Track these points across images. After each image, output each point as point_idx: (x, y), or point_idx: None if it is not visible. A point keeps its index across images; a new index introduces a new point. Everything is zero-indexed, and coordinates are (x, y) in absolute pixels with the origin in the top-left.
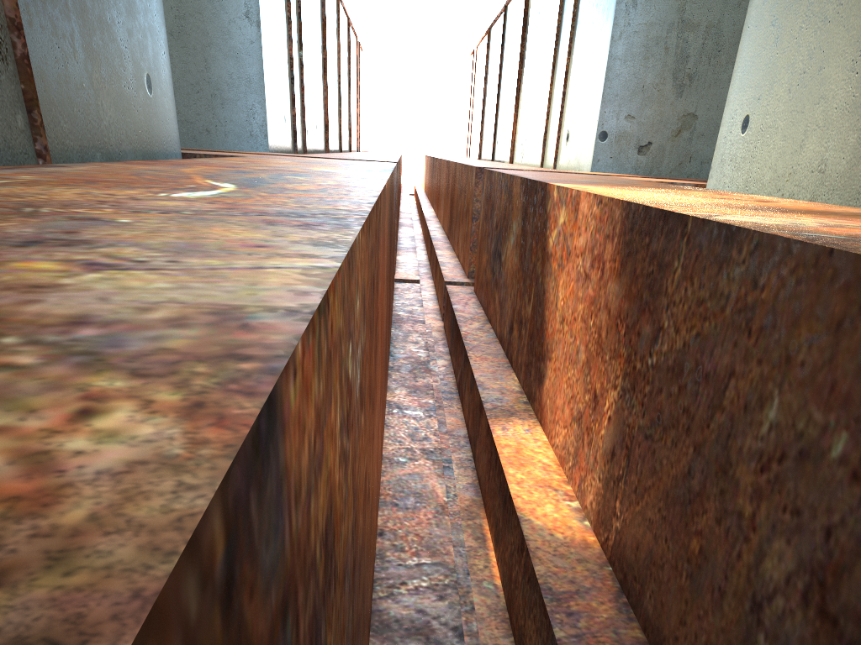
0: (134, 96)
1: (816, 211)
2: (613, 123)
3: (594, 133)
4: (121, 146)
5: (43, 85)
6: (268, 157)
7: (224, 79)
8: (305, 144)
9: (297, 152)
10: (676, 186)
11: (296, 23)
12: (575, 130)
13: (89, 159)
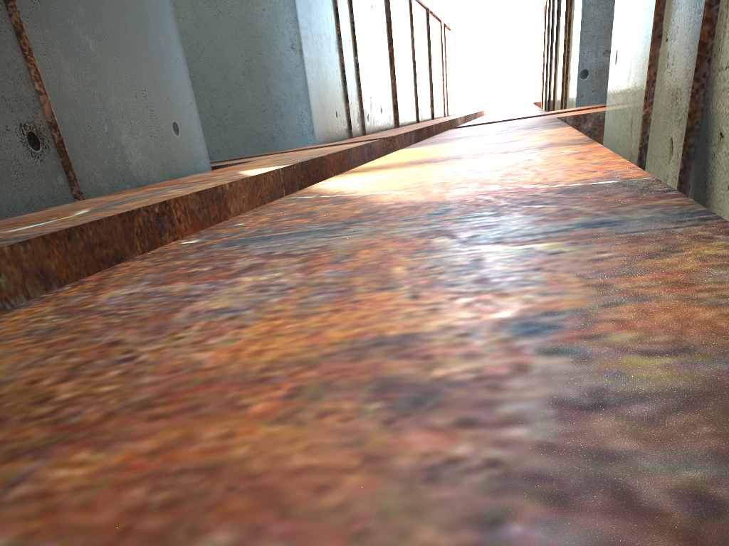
0: (161, 140)
1: (486, 152)
2: (592, 60)
3: (576, 73)
4: (149, 176)
5: (78, 154)
6: (274, 157)
7: (280, 97)
8: (364, 128)
9: (352, 137)
10: (546, 124)
11: (349, 36)
12: (572, 71)
13: (120, 190)
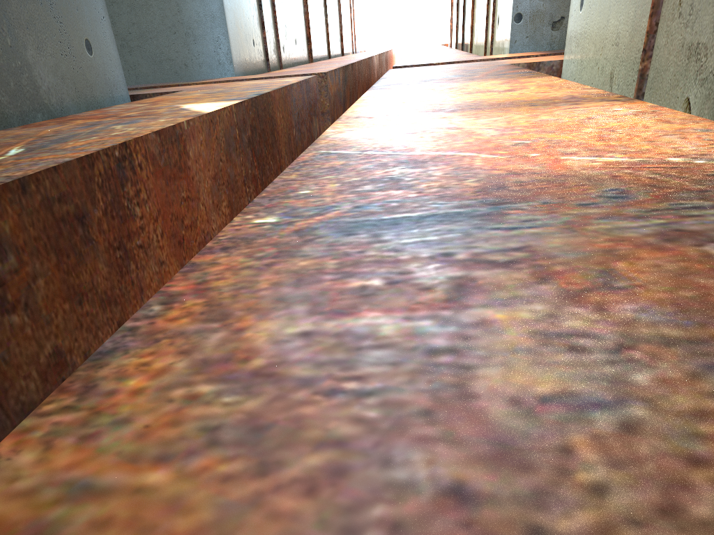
0: (74, 60)
1: (503, 103)
2: (526, 4)
3: (510, 17)
4: (63, 103)
5: None
6: (201, 88)
7: (193, 18)
8: (280, 60)
9: (269, 69)
10: (512, 71)
11: None
12: (501, 14)
13: (30, 119)
